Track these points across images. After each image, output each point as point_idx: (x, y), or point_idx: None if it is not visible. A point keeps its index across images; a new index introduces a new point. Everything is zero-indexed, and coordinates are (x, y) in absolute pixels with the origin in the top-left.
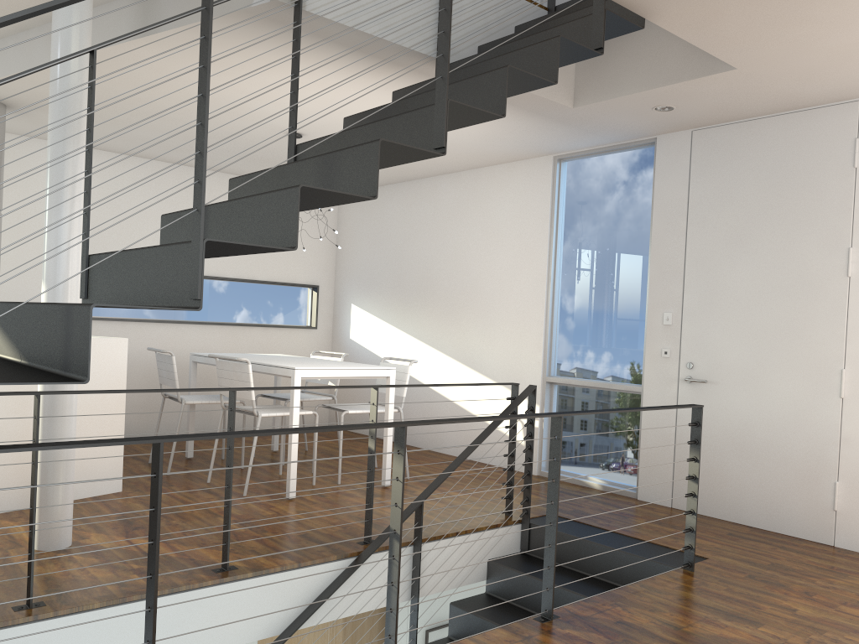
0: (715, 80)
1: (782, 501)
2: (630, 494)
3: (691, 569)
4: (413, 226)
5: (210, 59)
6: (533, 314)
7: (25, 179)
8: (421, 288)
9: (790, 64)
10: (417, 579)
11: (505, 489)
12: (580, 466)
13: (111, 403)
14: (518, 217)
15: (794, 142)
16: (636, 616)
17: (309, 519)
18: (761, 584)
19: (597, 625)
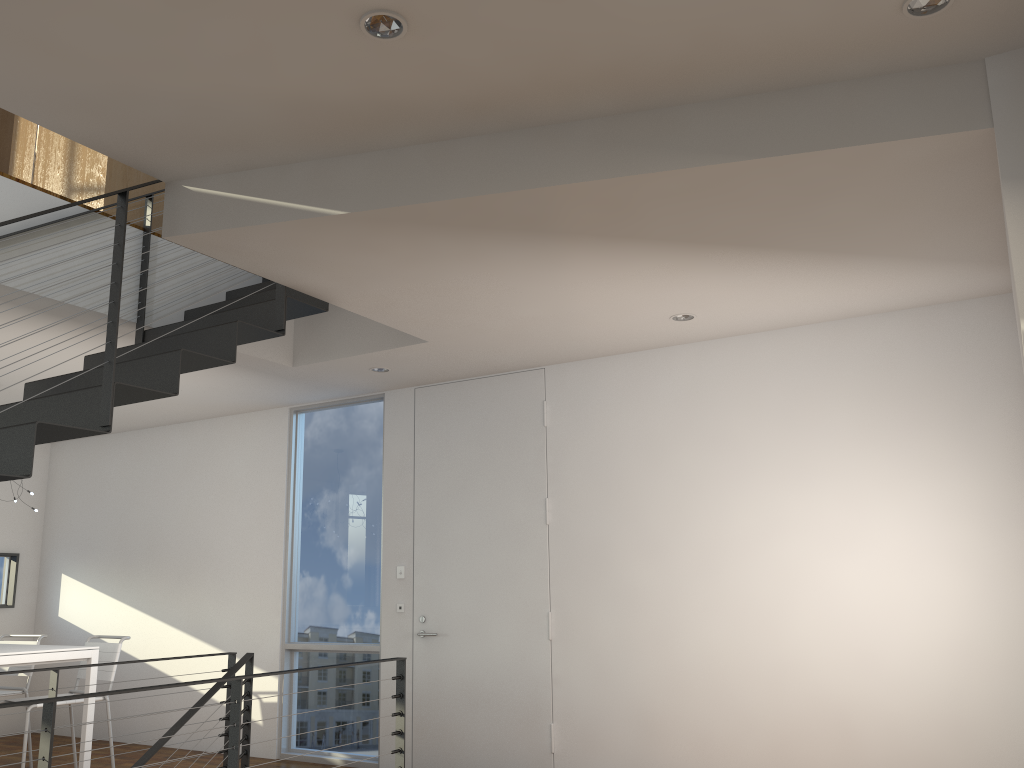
0: (415, 349)
1: (509, 751)
2: (372, 765)
3: None
4: (140, 481)
5: None
6: (271, 574)
7: None
8: (148, 550)
9: (472, 340)
10: None
11: None
12: (323, 742)
13: None
14: (255, 470)
15: (498, 402)
16: None
17: None
18: None
19: None
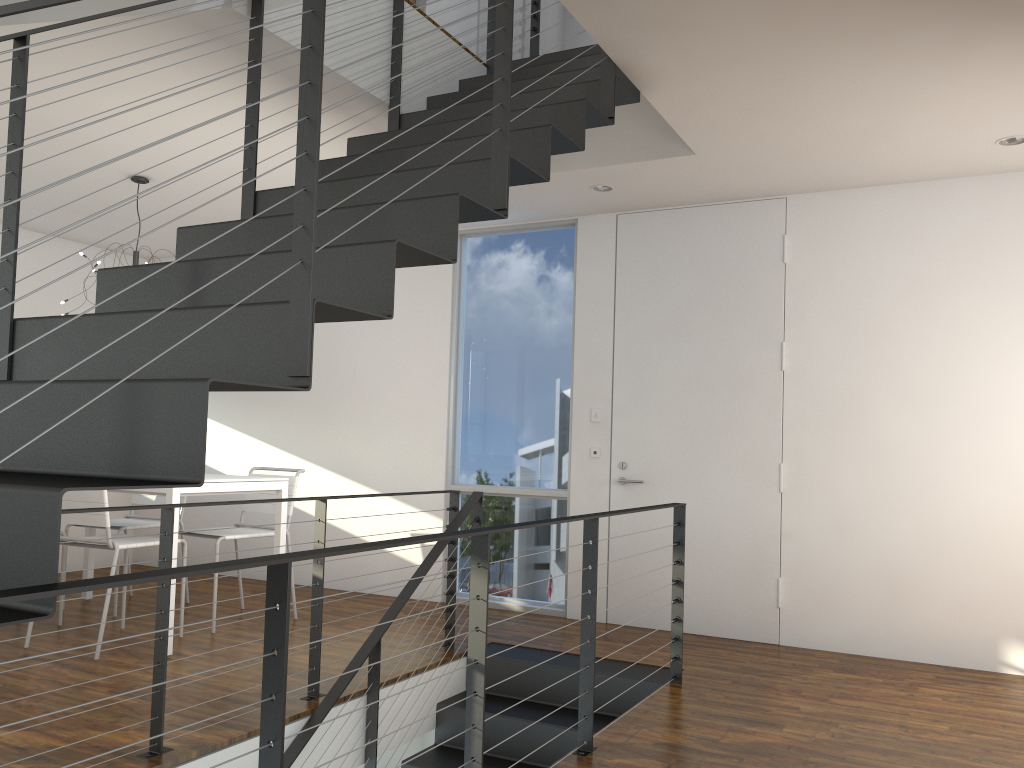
0: (668, 164)
1: (725, 604)
2: (557, 613)
3: (679, 682)
4: None
5: (322, 75)
6: (433, 411)
7: None
8: None
9: (746, 155)
10: (374, 735)
11: (420, 620)
12: (492, 587)
13: None
14: (411, 299)
15: (725, 234)
16: (668, 735)
17: (214, 678)
18: (749, 687)
19: (640, 749)
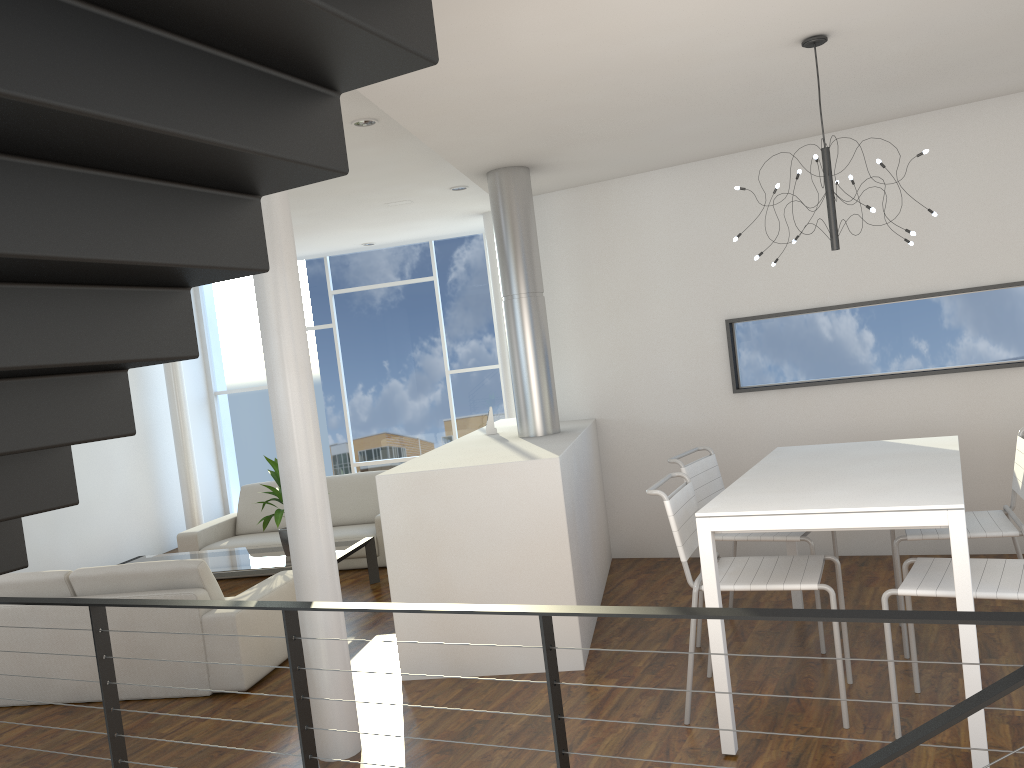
0: None
1: None
2: None
3: None
4: None
5: None
6: None
7: (634, 229)
8: None
9: None
10: None
11: None
12: None
13: (547, 549)
14: None
15: None
16: None
17: None
18: None
19: None
